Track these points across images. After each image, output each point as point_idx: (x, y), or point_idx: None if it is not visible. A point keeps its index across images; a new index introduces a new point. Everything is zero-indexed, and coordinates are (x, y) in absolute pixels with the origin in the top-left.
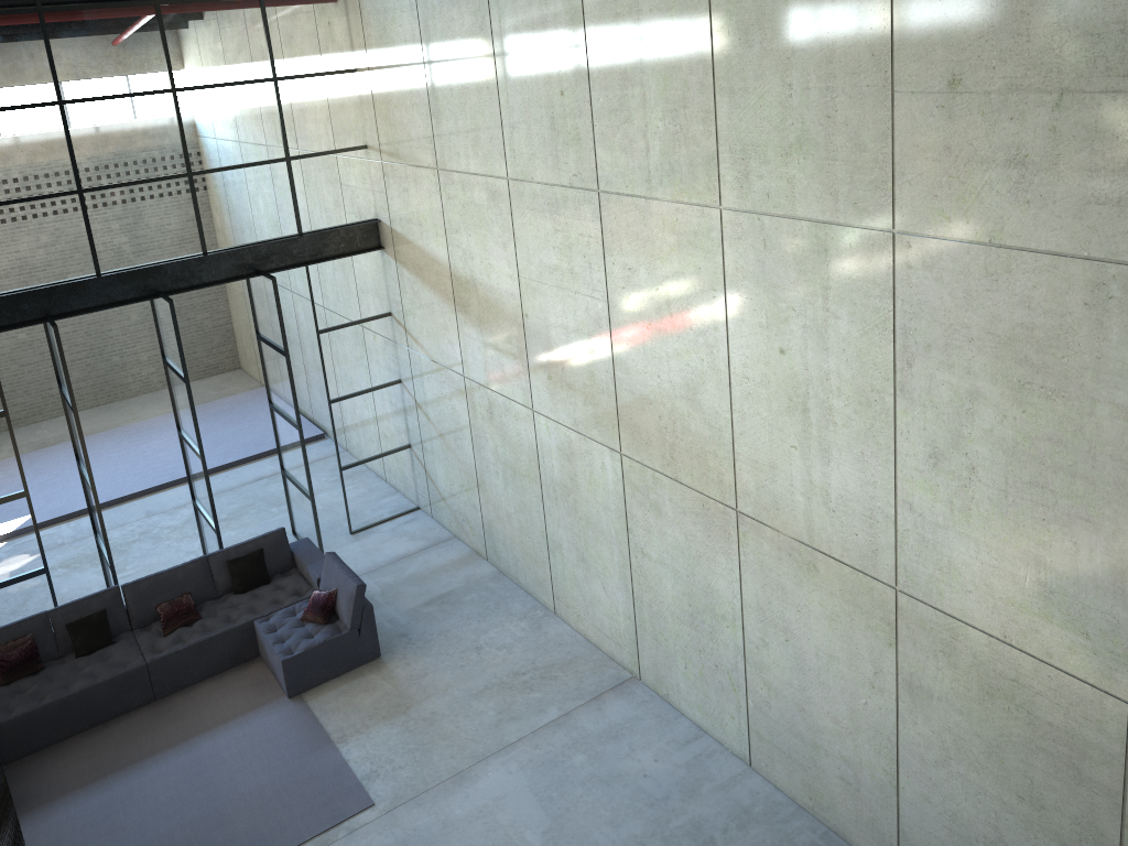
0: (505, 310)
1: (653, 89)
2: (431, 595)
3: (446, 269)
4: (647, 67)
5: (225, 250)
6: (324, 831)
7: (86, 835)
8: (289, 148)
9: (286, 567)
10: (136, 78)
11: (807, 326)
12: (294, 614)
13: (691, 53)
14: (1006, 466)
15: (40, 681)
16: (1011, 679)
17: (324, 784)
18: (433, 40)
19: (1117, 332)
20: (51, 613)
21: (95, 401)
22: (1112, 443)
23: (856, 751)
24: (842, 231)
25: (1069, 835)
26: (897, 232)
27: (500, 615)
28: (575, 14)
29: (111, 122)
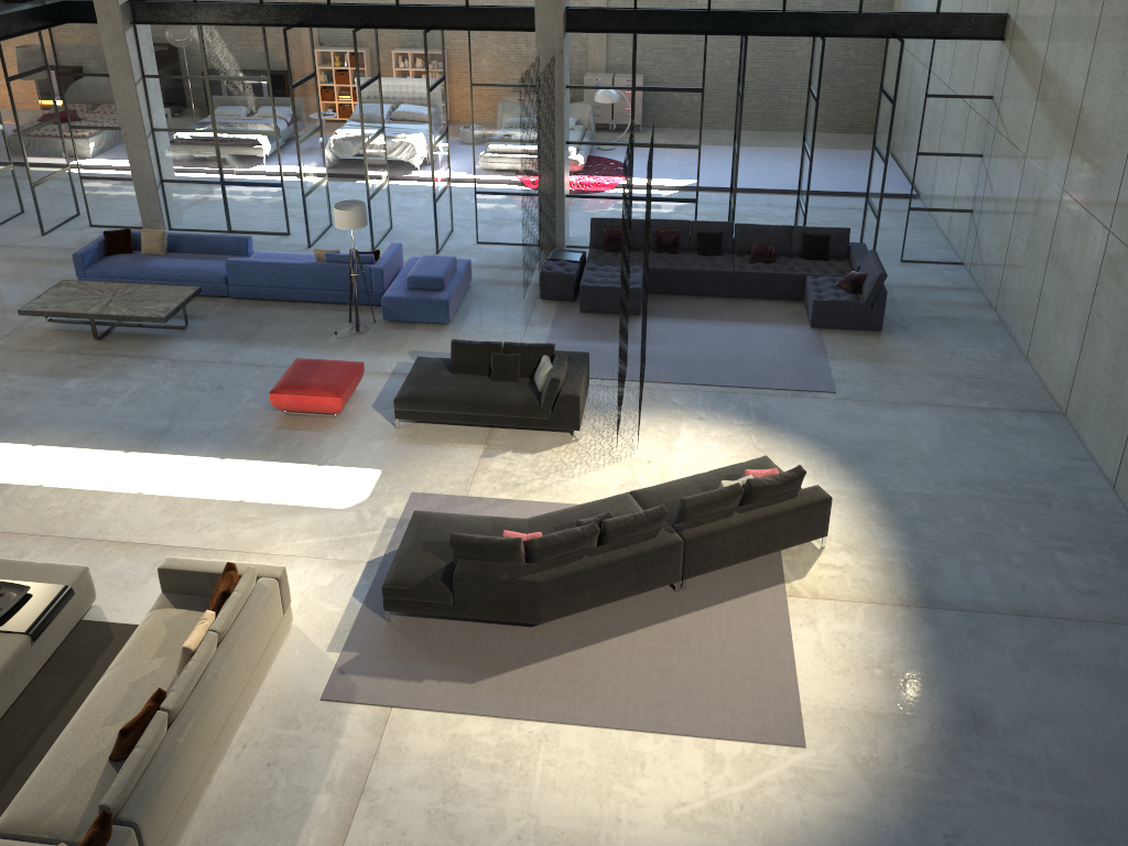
0: (1069, 102)
1: None
2: (937, 314)
3: (1041, 63)
4: None
5: (874, 13)
6: (799, 390)
7: (674, 337)
8: None
9: (841, 256)
10: None
11: None
12: (834, 282)
13: None
14: None
15: (674, 258)
16: None
17: (810, 372)
18: None
19: None
20: (691, 222)
21: (760, 126)
22: None
23: None
24: None
25: None
26: None
27: (982, 343)
28: None
29: None
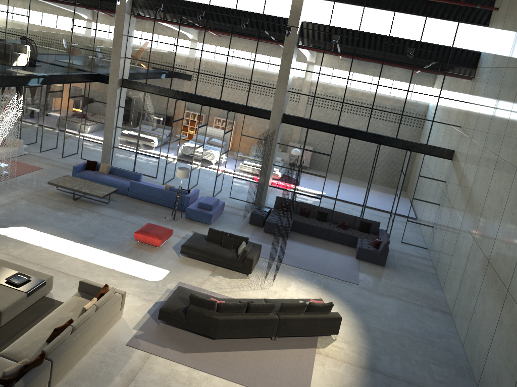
0: (468, 187)
1: None
2: (410, 265)
3: (461, 170)
4: None
5: (402, 139)
6: (344, 280)
7: (298, 249)
8: (434, 118)
9: (375, 233)
10: (399, 84)
11: None
12: (369, 242)
13: None
14: None
15: (306, 219)
16: None
17: (350, 275)
18: (485, 99)
19: None
20: (316, 206)
21: (358, 178)
22: None
23: (483, 342)
24: None
25: (511, 370)
26: None
27: (425, 280)
28: (512, 103)
29: (387, 94)
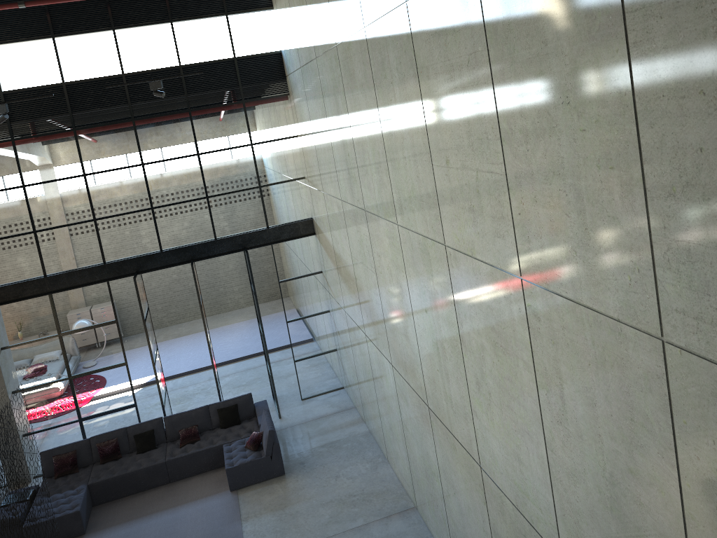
0: (350, 274)
1: (371, 155)
2: (326, 441)
3: (332, 248)
4: (367, 143)
5: (225, 237)
6: None
7: None
8: (260, 180)
9: (251, 416)
10: (179, 149)
11: (430, 297)
12: (244, 443)
13: (377, 137)
14: (499, 394)
15: (117, 464)
16: (523, 535)
17: None
18: (313, 122)
19: (516, 315)
20: (127, 428)
21: (210, 312)
22: (527, 385)
23: None
24: (431, 243)
25: None
26: (447, 245)
27: (358, 458)
28: (346, 112)
29: (167, 172)
